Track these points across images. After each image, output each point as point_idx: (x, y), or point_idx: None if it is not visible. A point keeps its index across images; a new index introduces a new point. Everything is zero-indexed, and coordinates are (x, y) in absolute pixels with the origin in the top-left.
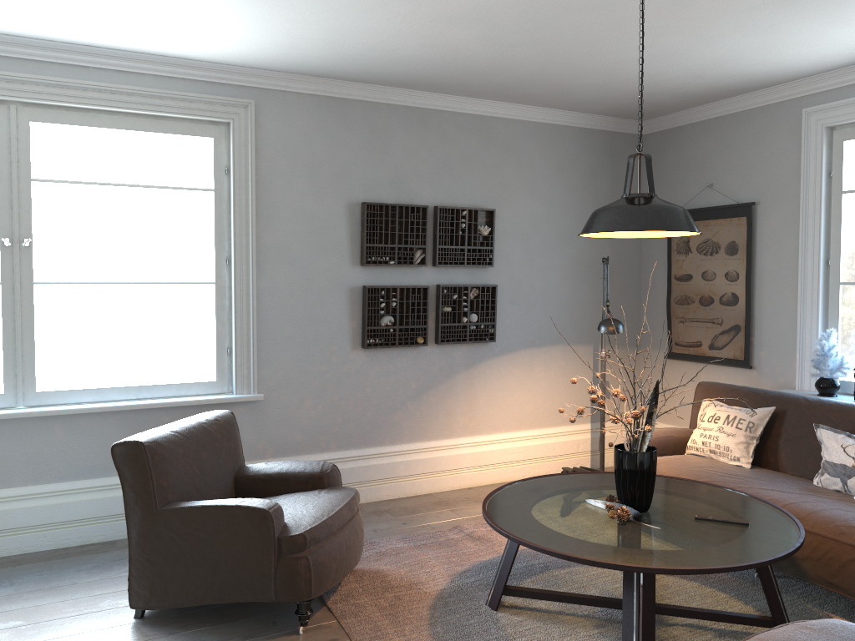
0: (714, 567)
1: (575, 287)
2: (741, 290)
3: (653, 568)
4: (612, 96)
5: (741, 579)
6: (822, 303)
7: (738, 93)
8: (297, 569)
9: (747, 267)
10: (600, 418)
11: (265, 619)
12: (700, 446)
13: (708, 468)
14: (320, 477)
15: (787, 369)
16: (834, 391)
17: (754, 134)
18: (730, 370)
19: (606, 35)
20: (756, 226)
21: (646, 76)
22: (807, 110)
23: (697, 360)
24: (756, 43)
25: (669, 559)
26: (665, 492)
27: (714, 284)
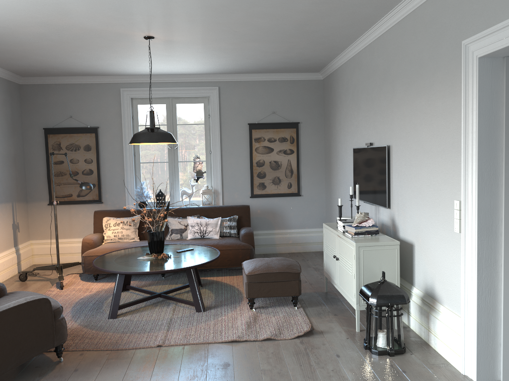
0: (215, 257)
1: (3, 169)
2: (95, 167)
3: (206, 262)
4: (36, 65)
5: (162, 280)
6: (134, 171)
7: (88, 75)
8: (64, 324)
9: (97, 156)
10: (56, 236)
11: (29, 369)
12: (113, 237)
13: (130, 243)
14: (2, 289)
15: (120, 201)
16: (147, 206)
17: (94, 95)
18: (89, 206)
19: (93, 47)
20: (99, 138)
21: (71, 62)
22: (123, 89)
23: (71, 203)
24: (132, 63)
25: (202, 260)
26: (148, 250)
27: (78, 165)
